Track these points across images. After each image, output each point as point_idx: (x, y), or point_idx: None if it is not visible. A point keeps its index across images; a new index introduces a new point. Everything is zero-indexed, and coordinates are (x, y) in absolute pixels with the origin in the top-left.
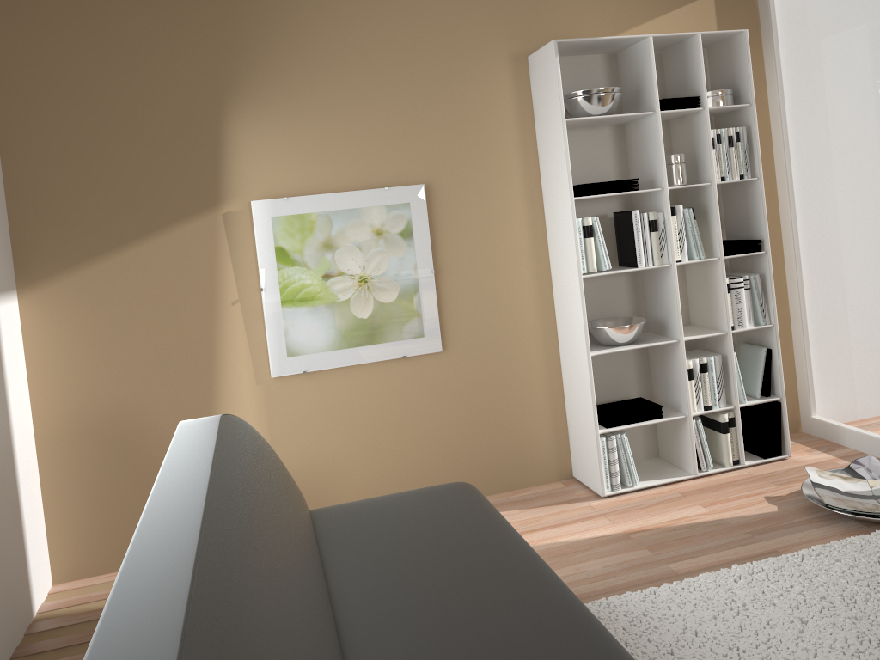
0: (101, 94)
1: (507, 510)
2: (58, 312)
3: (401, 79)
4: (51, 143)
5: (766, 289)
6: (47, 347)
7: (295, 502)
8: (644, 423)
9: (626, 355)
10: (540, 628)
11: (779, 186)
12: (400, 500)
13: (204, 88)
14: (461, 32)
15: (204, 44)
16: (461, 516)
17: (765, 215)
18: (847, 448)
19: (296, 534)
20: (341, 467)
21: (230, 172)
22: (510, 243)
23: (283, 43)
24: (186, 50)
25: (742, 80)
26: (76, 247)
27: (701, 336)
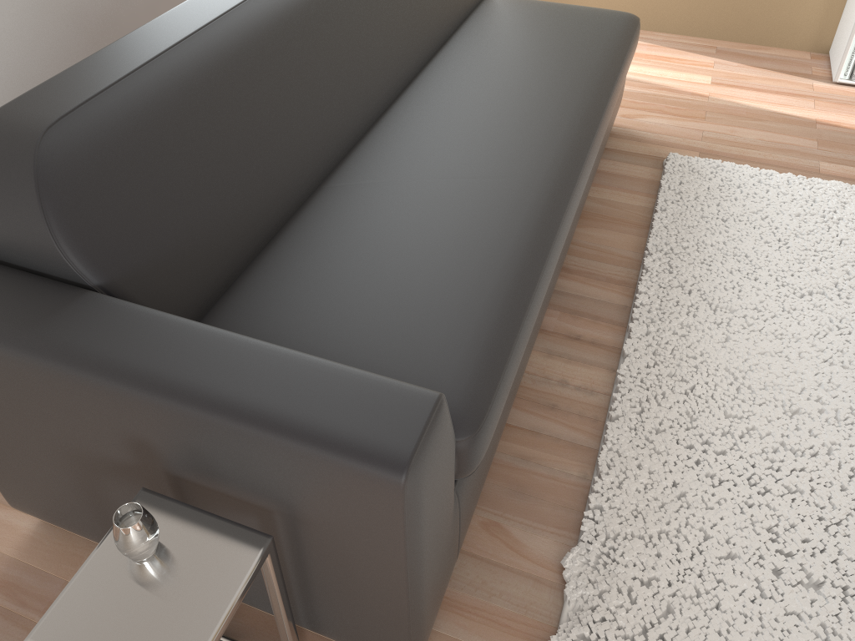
0: None
1: (728, 60)
2: None
3: None
4: None
5: None
6: None
7: None
8: None
9: None
10: (531, 141)
11: None
12: (559, 11)
13: None
14: None
15: None
16: (587, 42)
17: None
18: None
19: (414, 6)
20: None
21: None
22: None
23: None
24: None
25: None
26: None
27: None
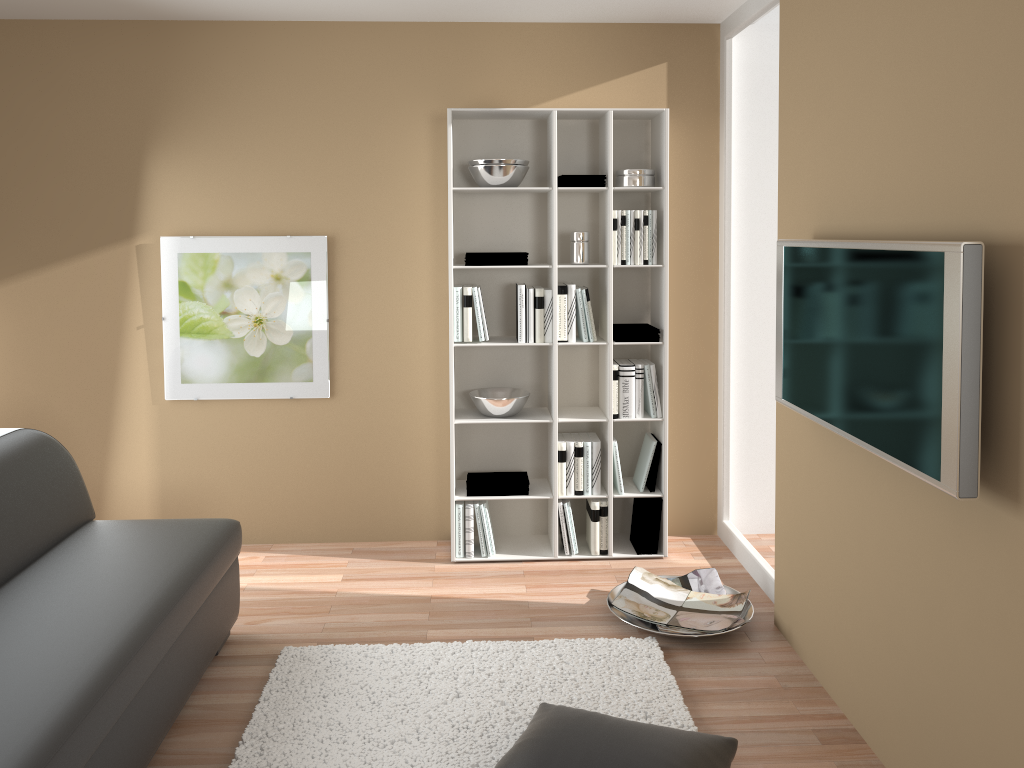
0: (40, 128)
1: (362, 557)
2: None
3: (317, 132)
4: None
5: (662, 381)
6: None
7: (40, 509)
8: (505, 497)
9: (522, 427)
10: (91, 633)
11: (719, 273)
12: (160, 525)
13: (129, 129)
14: (382, 89)
15: (134, 88)
16: (178, 546)
17: (666, 304)
18: (734, 559)
19: None
20: (223, 491)
21: (146, 208)
22: (411, 301)
23: (206, 91)
24: (116, 93)
25: (662, 161)
26: (7, 262)
27: (578, 420)
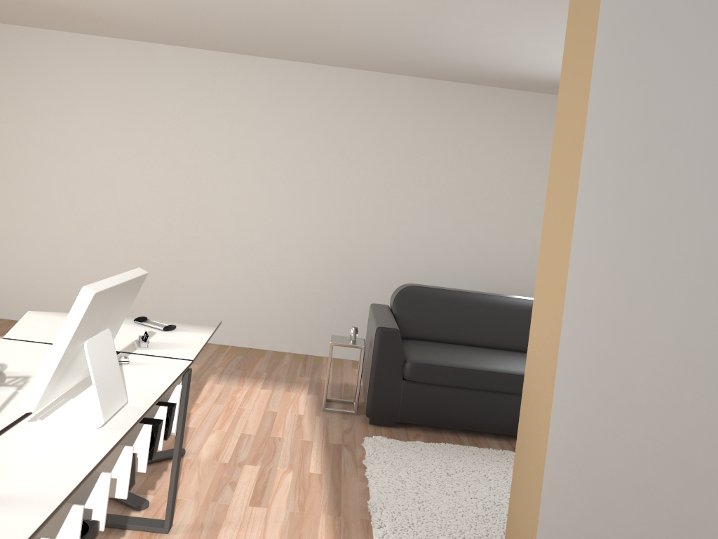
0: None
1: None
2: None
3: None
4: None
5: None
6: None
7: None
8: None
9: None
10: None
11: None
12: None
13: None
14: None
15: None
16: None
17: None
18: None
19: None
20: None
21: None
22: None
23: None
24: None
25: None
26: None
27: None
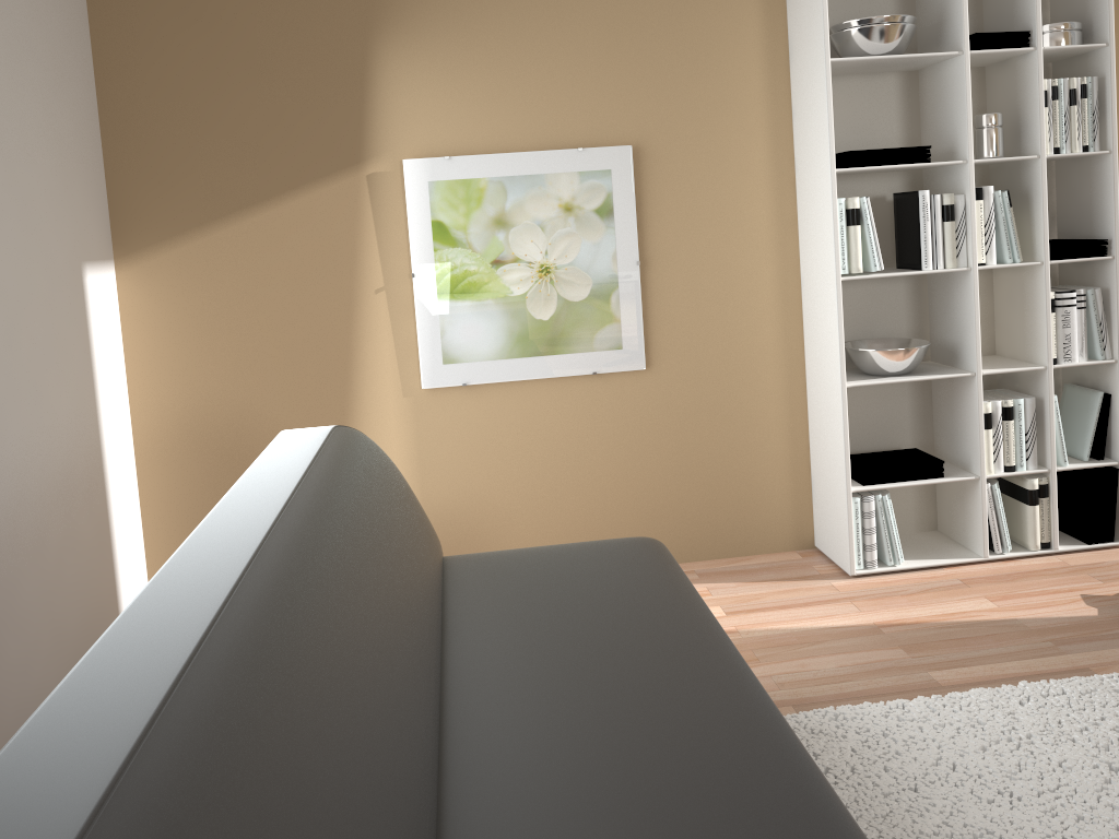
0: (219, 14)
1: (720, 581)
2: (163, 291)
3: (607, 2)
4: (157, 76)
5: (1109, 309)
6: (149, 333)
7: (416, 543)
8: (917, 482)
9: (899, 390)
10: (709, 736)
11: None
12: (561, 554)
13: (347, 10)
14: None
15: None
16: (636, 581)
17: (1116, 204)
18: None
19: (403, 582)
20: (507, 508)
21: (378, 121)
22: (745, 230)
23: None
24: None
25: (1098, 9)
26: (186, 210)
27: (1008, 370)
